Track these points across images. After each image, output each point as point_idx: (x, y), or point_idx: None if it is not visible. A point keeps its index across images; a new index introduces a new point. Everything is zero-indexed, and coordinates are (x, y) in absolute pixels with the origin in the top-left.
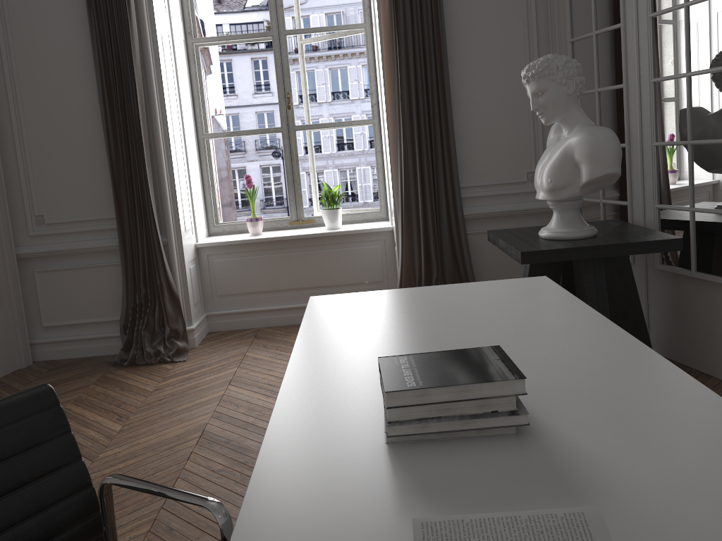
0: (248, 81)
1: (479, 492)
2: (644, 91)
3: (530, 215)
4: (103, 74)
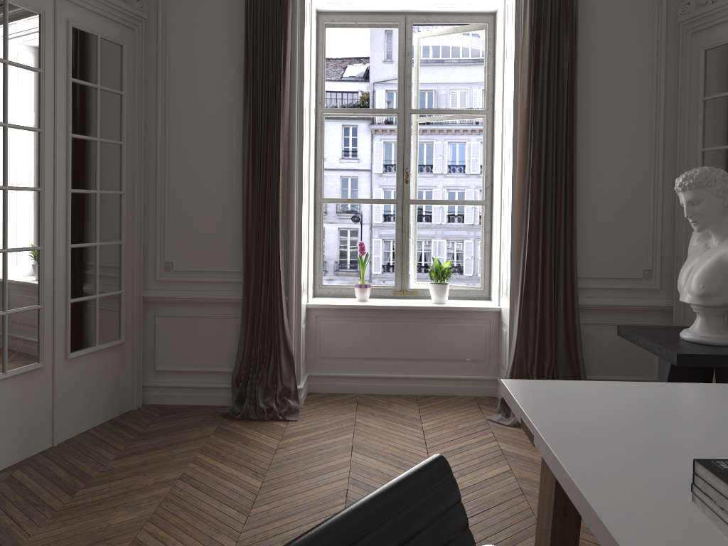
0: (337, 146)
1: None
2: None
3: (643, 312)
4: (251, 136)
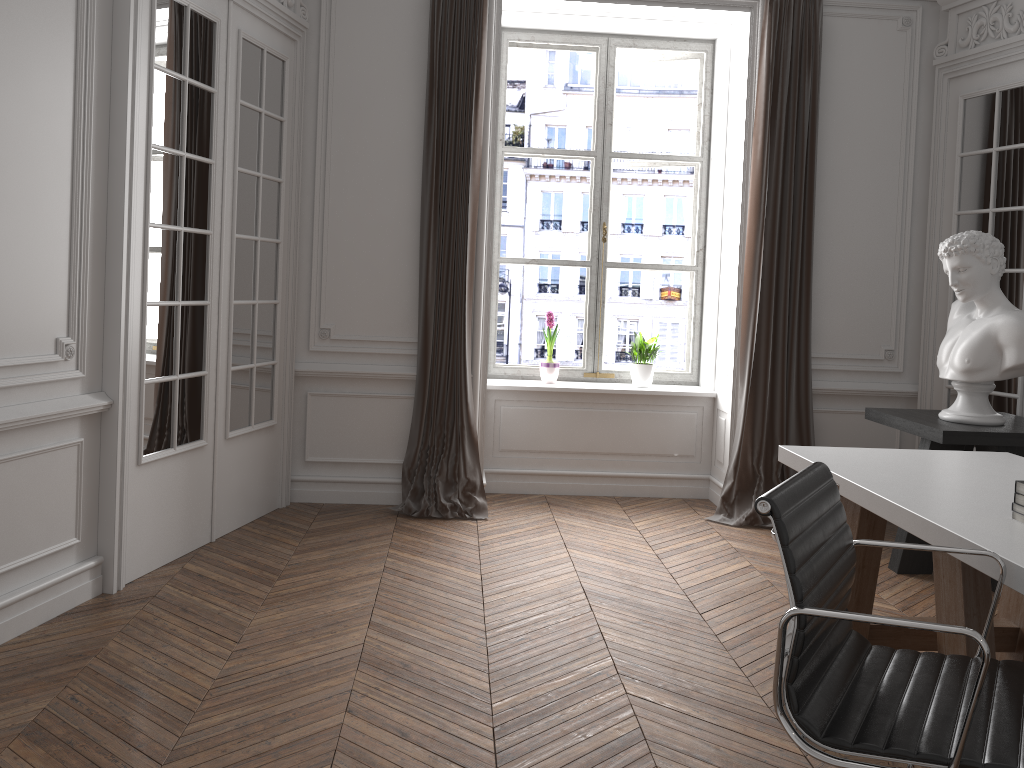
0: None
1: None
2: None
3: (883, 399)
4: (434, 177)
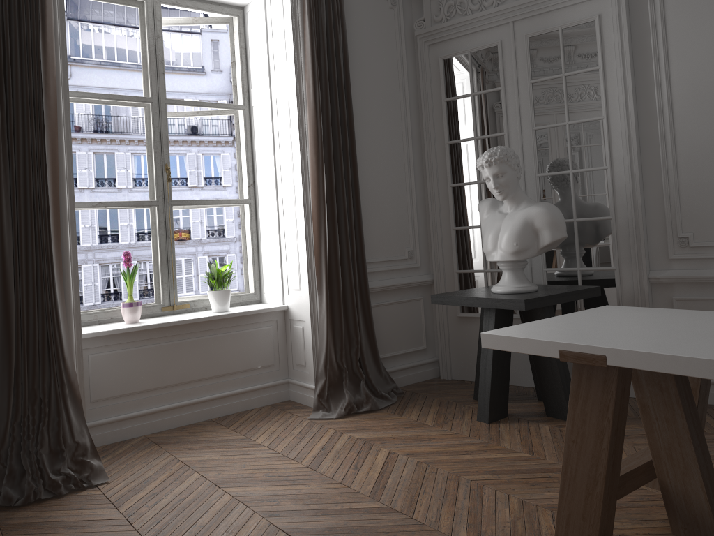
0: None
1: None
2: (529, 183)
3: (410, 289)
4: None
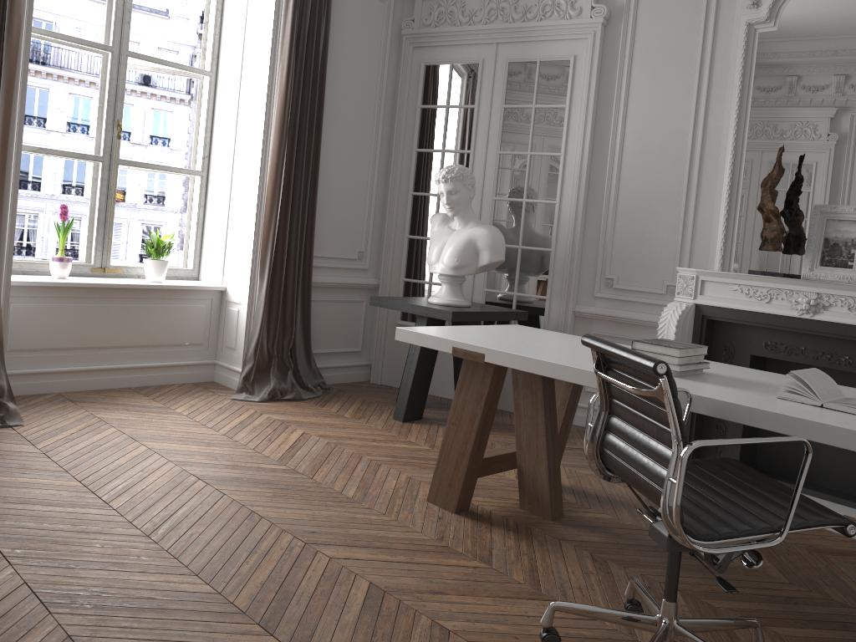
0: None
1: (738, 385)
2: (485, 205)
3: (355, 290)
4: None
